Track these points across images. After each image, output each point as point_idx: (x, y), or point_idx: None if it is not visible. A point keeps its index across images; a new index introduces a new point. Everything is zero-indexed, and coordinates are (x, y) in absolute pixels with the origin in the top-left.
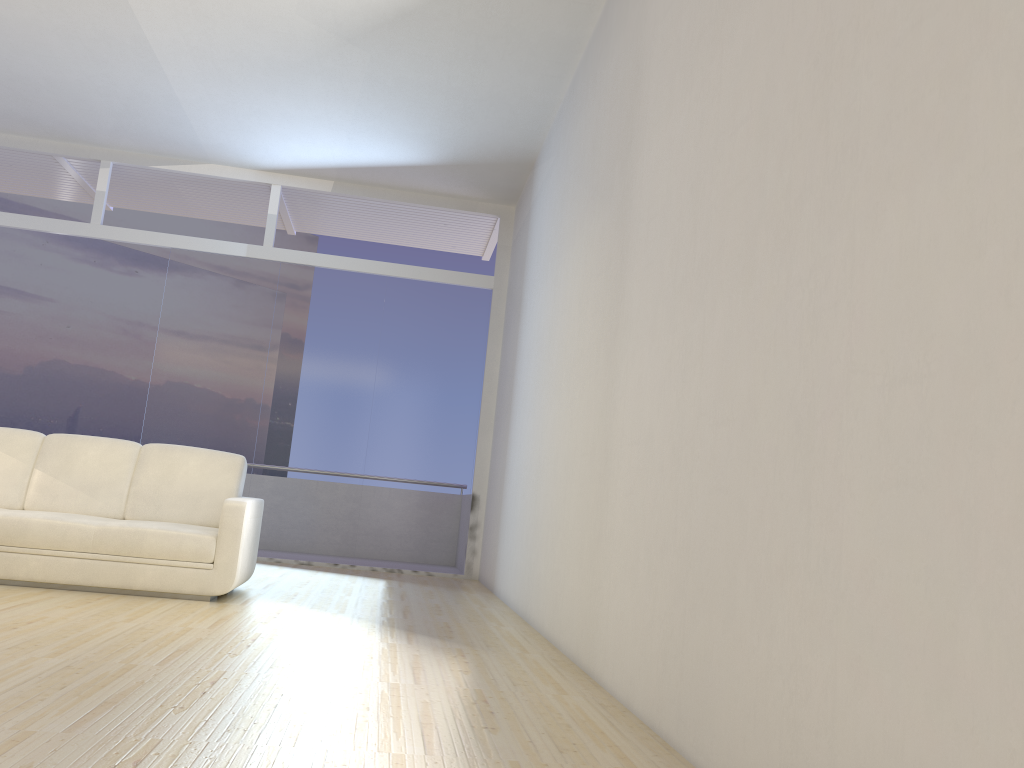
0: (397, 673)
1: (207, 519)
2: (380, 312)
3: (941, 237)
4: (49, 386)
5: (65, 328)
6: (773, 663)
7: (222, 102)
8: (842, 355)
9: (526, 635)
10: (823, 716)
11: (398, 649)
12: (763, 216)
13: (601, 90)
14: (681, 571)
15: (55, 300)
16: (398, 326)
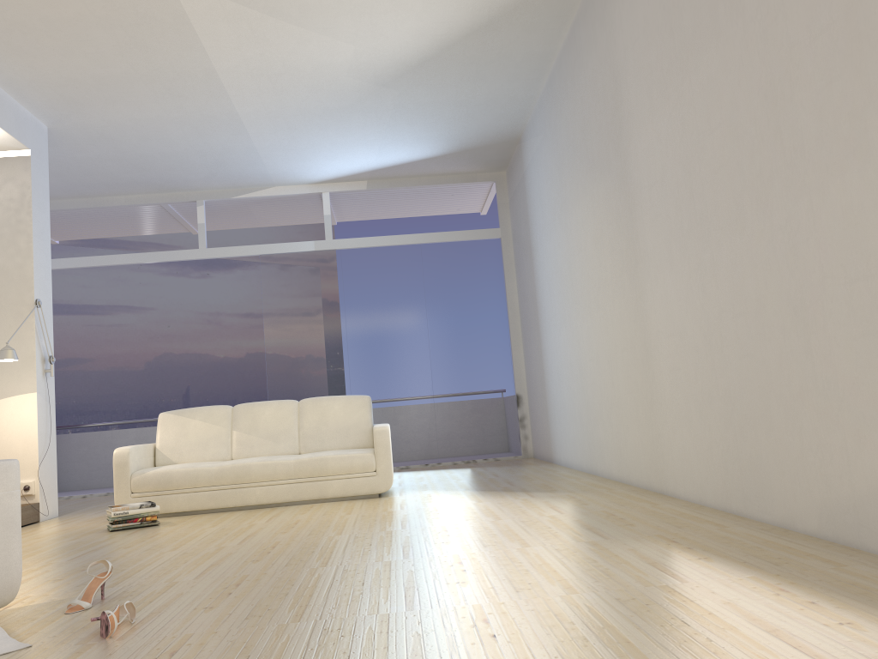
0: (544, 511)
1: (356, 443)
2: (420, 272)
3: (864, 202)
4: (164, 374)
5: (166, 328)
6: (805, 447)
7: (287, 143)
8: (816, 268)
9: (602, 481)
10: (842, 466)
11: (530, 501)
12: (745, 187)
13: (581, 90)
14: (727, 410)
15: (155, 308)
16: (436, 280)
